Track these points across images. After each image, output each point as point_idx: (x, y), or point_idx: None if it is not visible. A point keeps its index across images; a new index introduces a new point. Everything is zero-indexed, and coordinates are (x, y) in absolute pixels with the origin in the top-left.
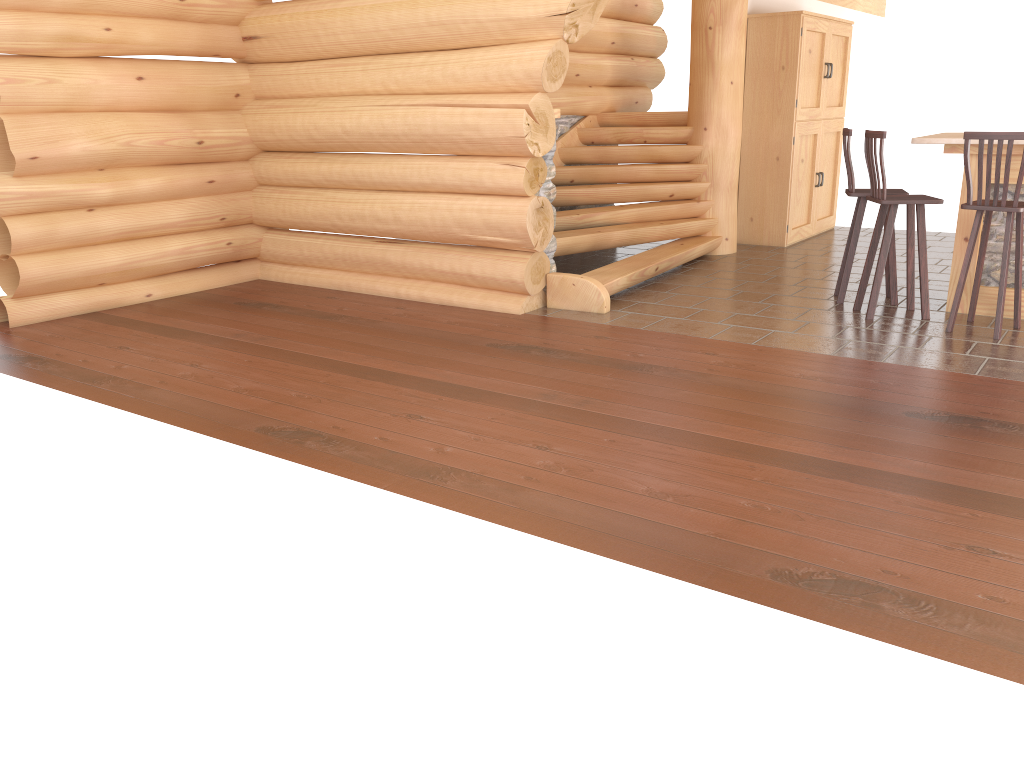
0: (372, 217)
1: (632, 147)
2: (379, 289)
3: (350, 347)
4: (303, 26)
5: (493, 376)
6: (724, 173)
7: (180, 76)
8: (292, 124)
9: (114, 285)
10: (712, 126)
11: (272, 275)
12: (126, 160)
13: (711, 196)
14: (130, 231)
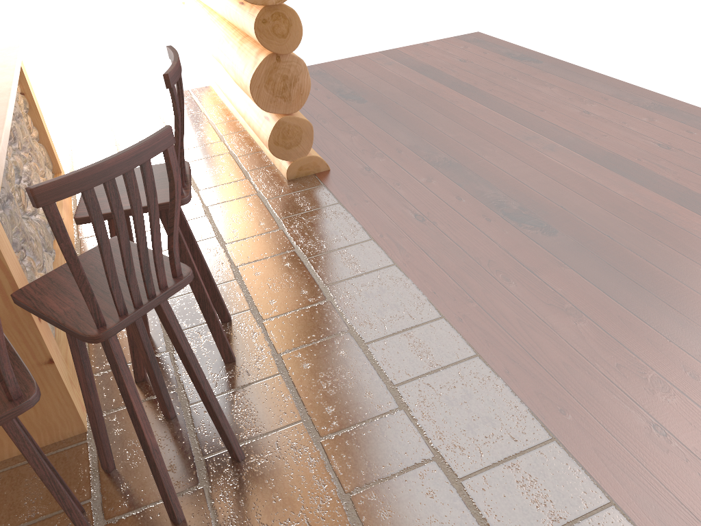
0: None
1: None
2: None
3: None
4: None
5: None
6: None
7: None
8: None
9: None
10: None
11: None
12: None
13: None
14: None
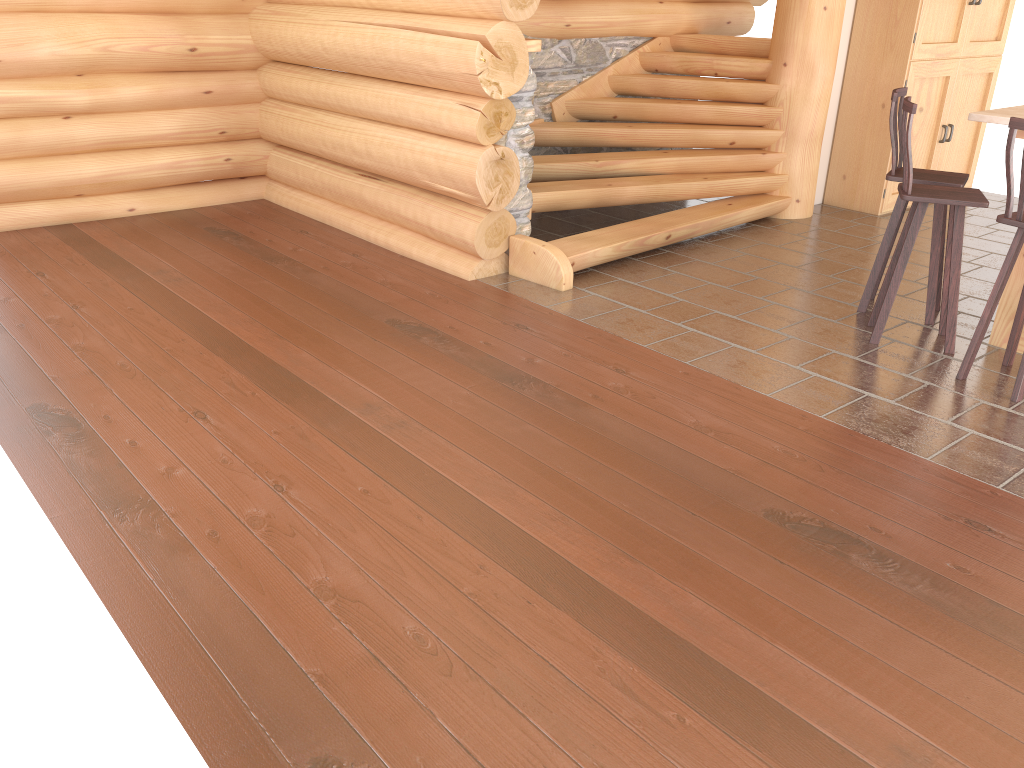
0: (349, 148)
1: (694, 81)
2: (353, 228)
3: (246, 304)
4: None
5: (344, 368)
6: (803, 121)
7: None
8: (284, 35)
9: (94, 197)
10: (794, 62)
11: (273, 196)
12: (106, 66)
13: (783, 148)
14: (111, 142)
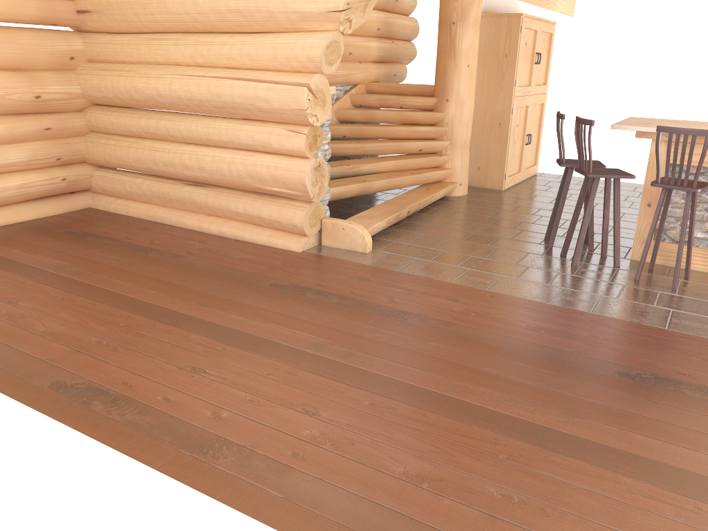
0: (181, 165)
1: (391, 111)
2: (186, 223)
3: (153, 284)
4: (126, 5)
5: (272, 321)
6: (460, 134)
7: (20, 41)
8: (116, 85)
9: None
10: (452, 98)
11: (101, 205)
12: None
13: (450, 151)
14: None
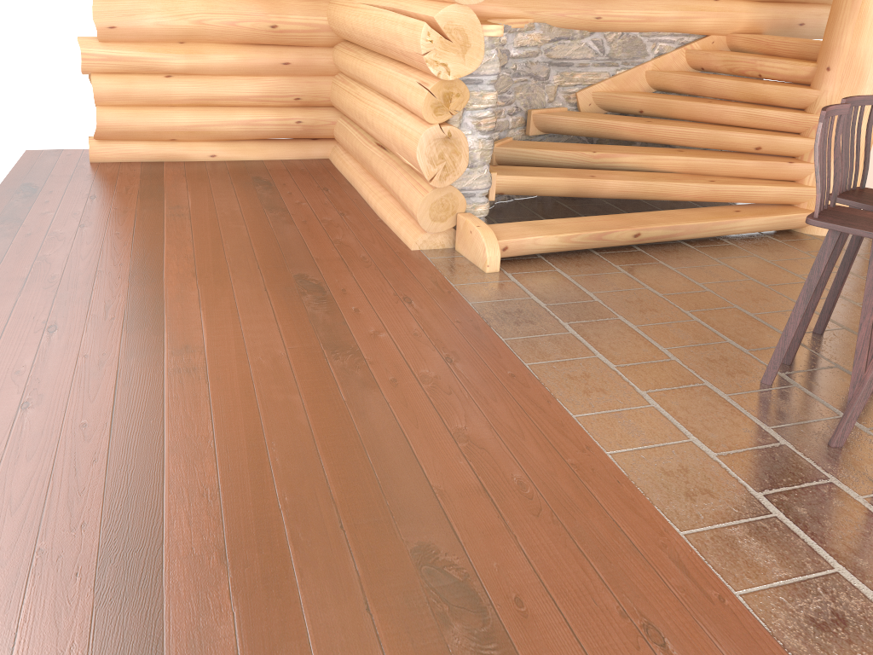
0: (365, 119)
1: (729, 80)
2: (362, 191)
3: (205, 242)
4: None
5: (209, 310)
6: None
7: None
8: (338, 16)
9: (185, 142)
10: (838, 66)
11: (333, 157)
12: (202, 36)
13: None
14: (202, 99)
